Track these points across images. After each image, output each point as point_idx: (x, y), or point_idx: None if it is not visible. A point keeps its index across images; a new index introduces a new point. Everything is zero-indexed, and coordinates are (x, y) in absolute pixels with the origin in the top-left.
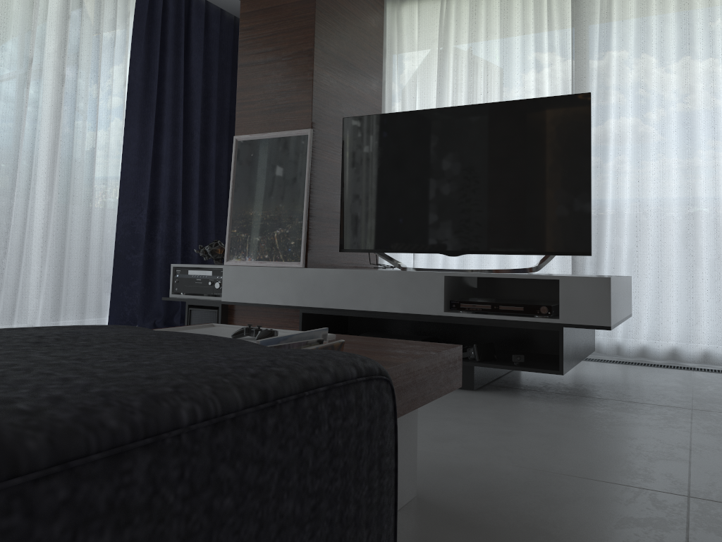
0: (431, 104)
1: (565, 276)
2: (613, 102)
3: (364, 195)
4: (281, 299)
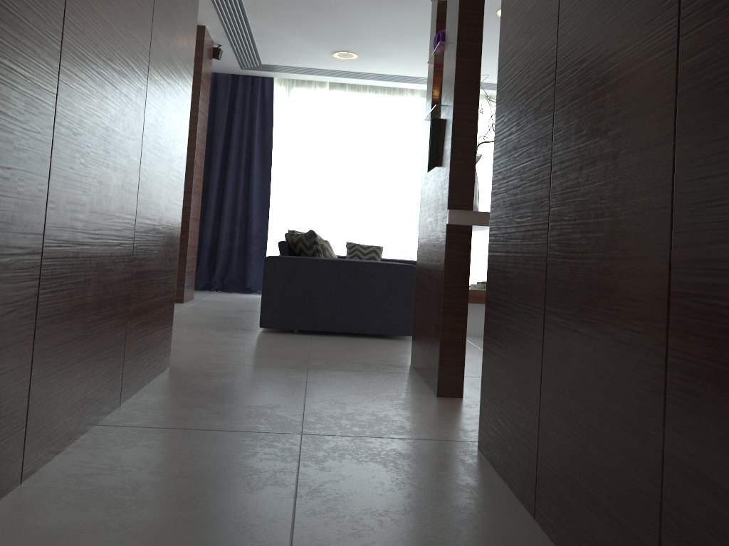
0: None
1: None
2: None
3: None
4: None
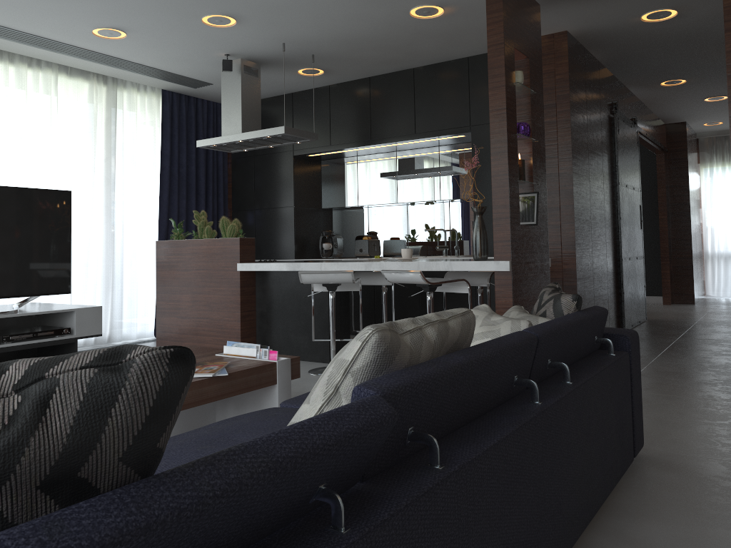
0: None
1: (79, 308)
2: None
3: None
4: None
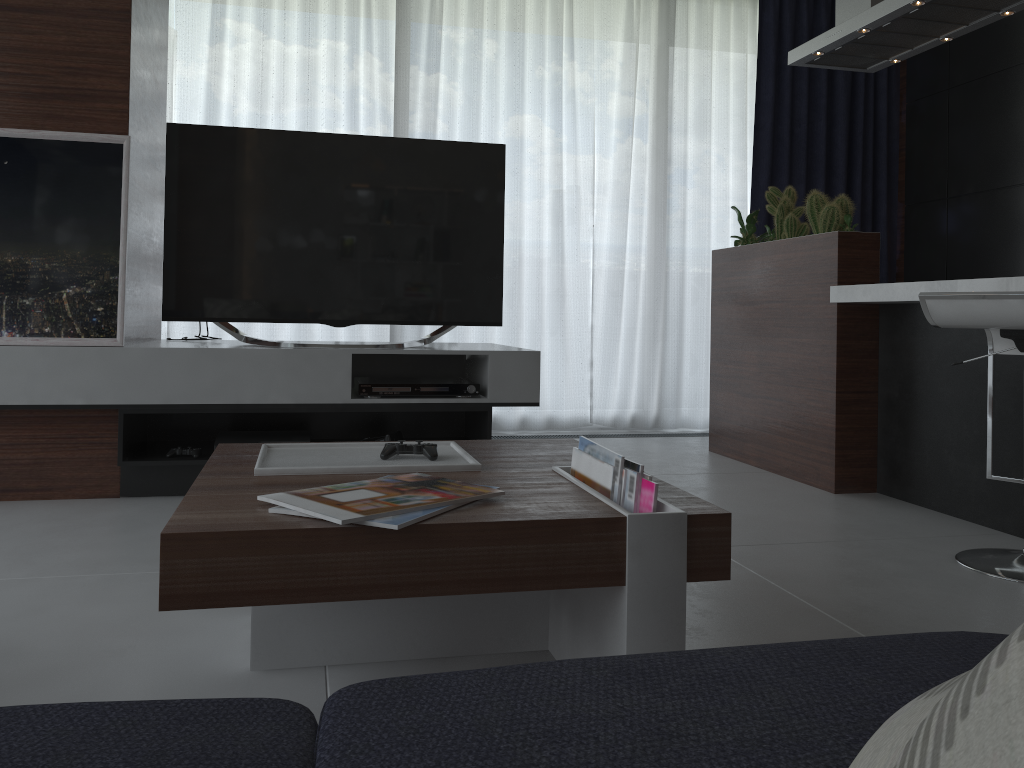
0: (197, 98)
1: (496, 351)
2: (439, 136)
3: (205, 240)
4: (83, 396)
